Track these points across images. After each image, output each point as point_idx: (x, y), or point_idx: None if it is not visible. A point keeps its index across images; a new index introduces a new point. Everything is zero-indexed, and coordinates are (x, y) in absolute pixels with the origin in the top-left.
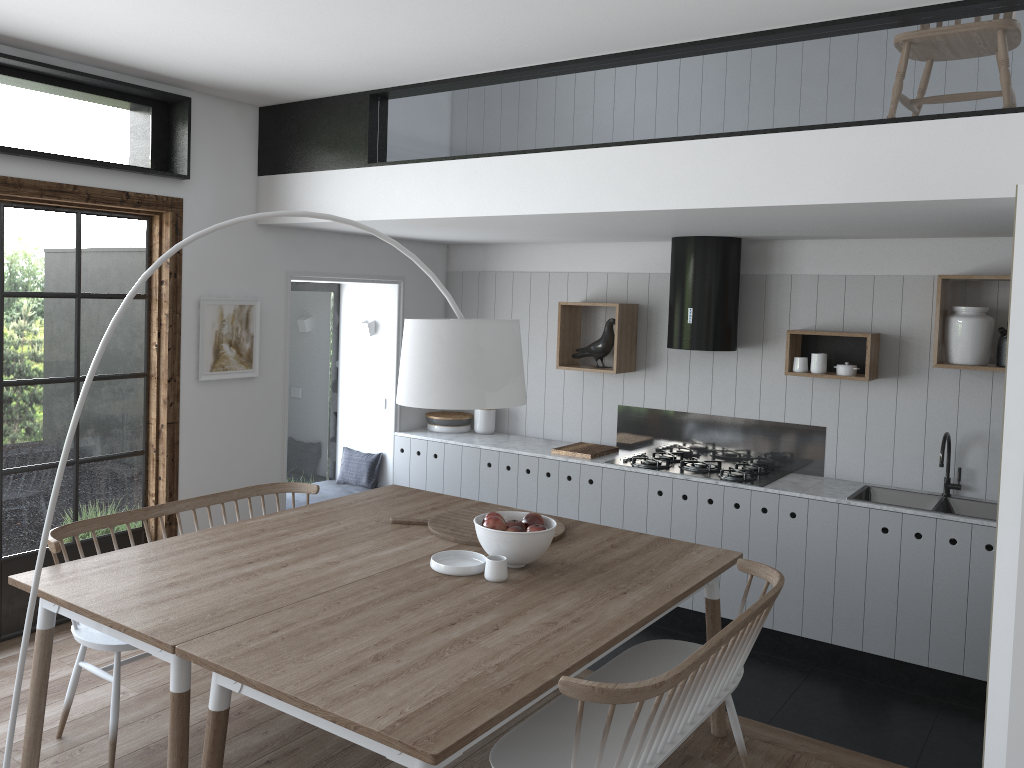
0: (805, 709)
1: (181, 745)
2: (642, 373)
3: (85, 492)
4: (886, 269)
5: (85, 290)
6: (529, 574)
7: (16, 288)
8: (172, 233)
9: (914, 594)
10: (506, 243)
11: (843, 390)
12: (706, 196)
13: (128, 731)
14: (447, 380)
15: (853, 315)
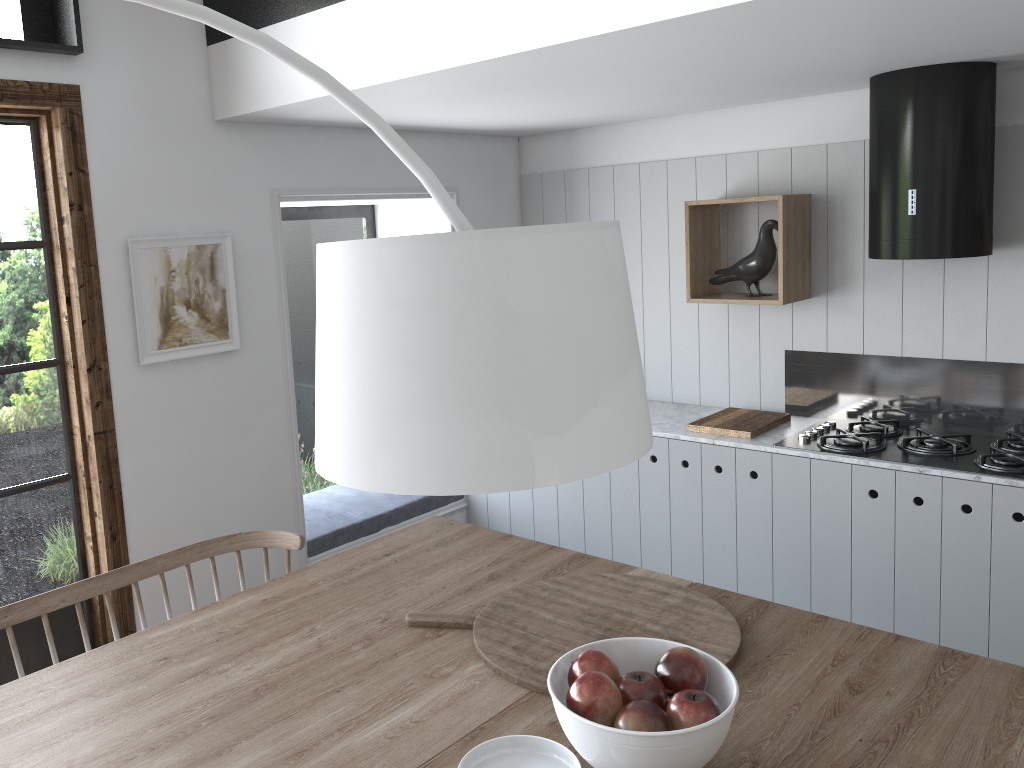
0: None
1: None
2: (822, 300)
3: None
4: None
5: None
6: None
7: None
8: (66, 141)
9: None
10: (600, 125)
11: None
12: None
13: None
14: (418, 412)
15: None
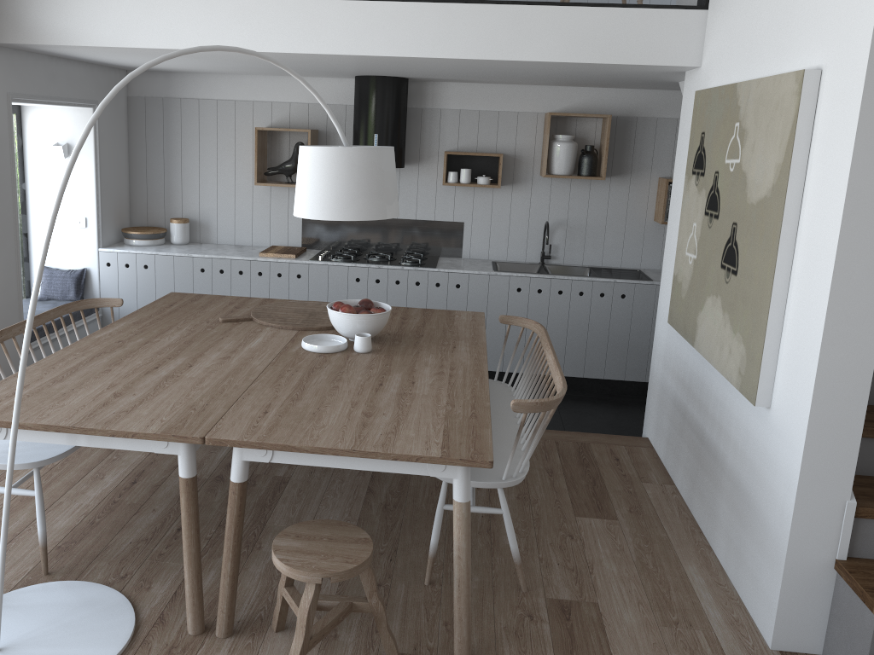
0: None
1: (197, 519)
2: None
3: None
4: (507, 107)
5: None
6: (379, 344)
7: None
8: None
9: None
10: (191, 72)
11: (476, 195)
12: (461, 49)
13: (24, 540)
14: (360, 197)
15: (484, 140)
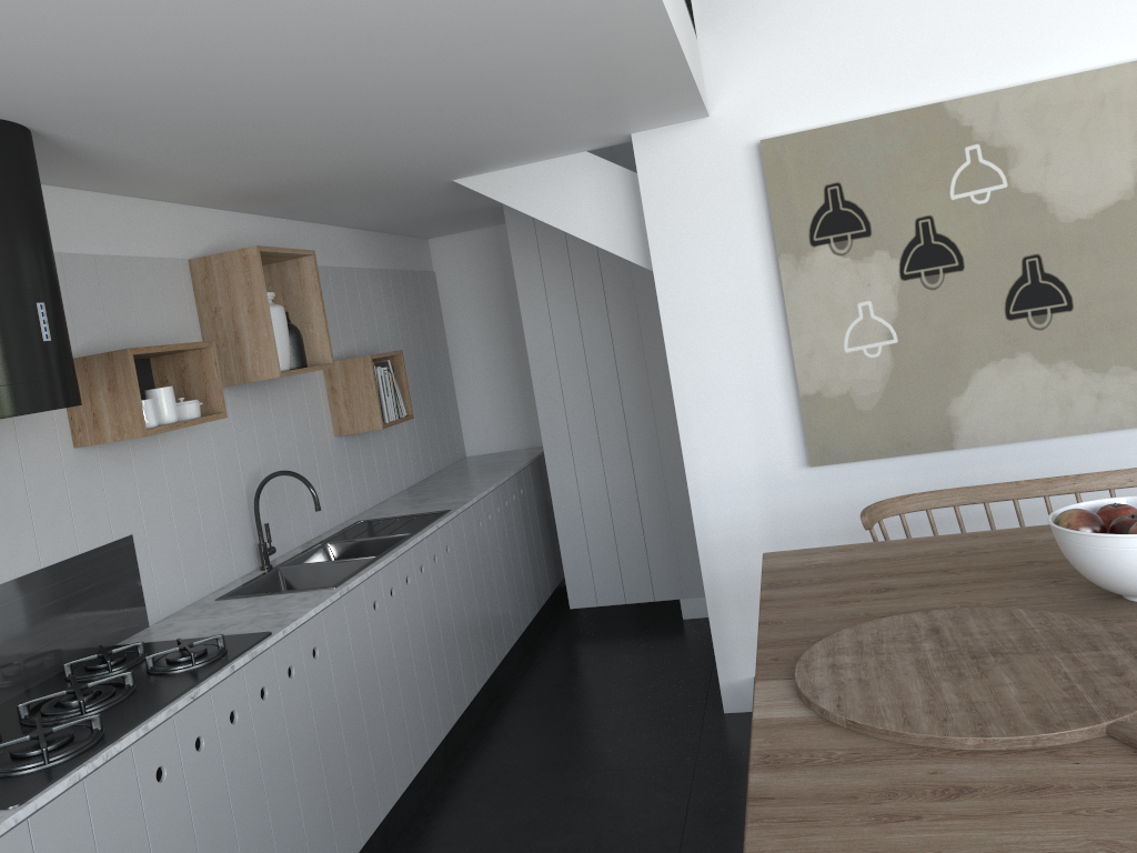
0: (571, 846)
1: None
2: None
3: None
4: (132, 247)
5: None
6: None
7: None
8: None
9: (406, 672)
10: None
11: (136, 460)
12: (671, 12)
13: None
14: None
15: (119, 325)
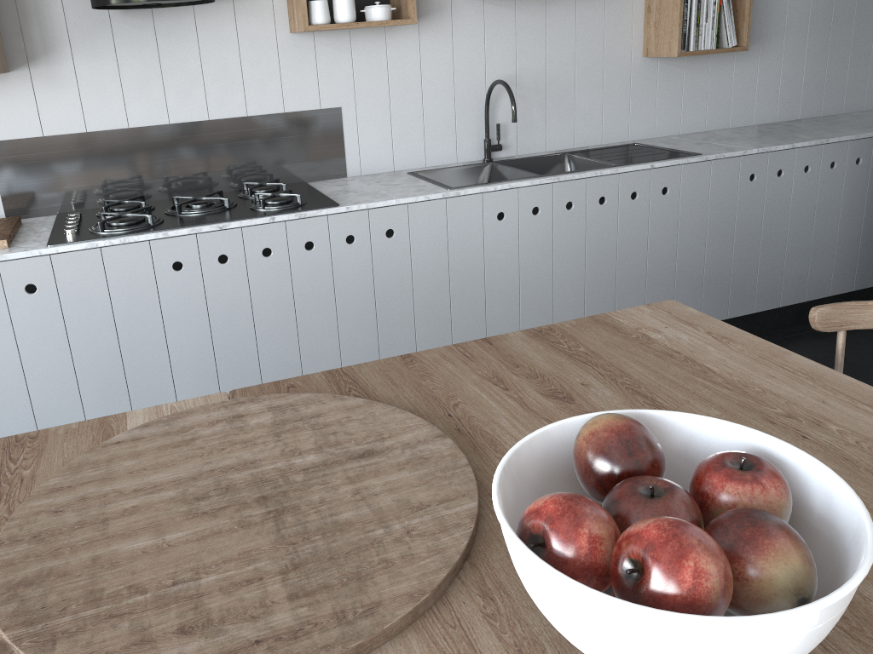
0: None
1: None
2: (25, 74)
3: None
4: None
5: None
6: None
7: None
8: None
9: (536, 282)
10: None
11: (356, 50)
12: None
13: None
14: None
15: None
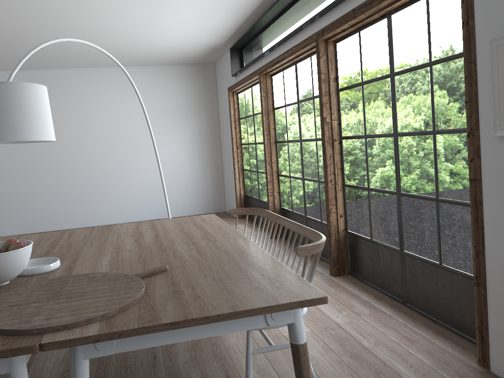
0: None
1: None
2: None
3: (444, 227)
4: None
5: (434, 58)
6: None
7: (399, 68)
8: None
9: None
10: None
11: None
12: None
13: None
14: None
15: None
